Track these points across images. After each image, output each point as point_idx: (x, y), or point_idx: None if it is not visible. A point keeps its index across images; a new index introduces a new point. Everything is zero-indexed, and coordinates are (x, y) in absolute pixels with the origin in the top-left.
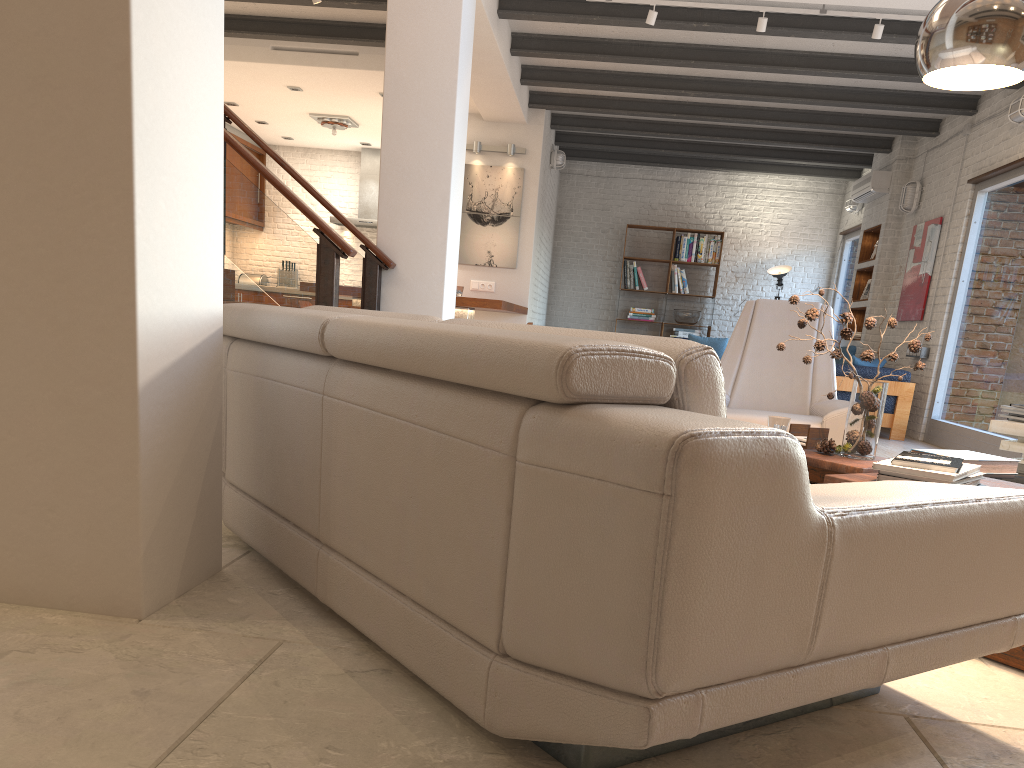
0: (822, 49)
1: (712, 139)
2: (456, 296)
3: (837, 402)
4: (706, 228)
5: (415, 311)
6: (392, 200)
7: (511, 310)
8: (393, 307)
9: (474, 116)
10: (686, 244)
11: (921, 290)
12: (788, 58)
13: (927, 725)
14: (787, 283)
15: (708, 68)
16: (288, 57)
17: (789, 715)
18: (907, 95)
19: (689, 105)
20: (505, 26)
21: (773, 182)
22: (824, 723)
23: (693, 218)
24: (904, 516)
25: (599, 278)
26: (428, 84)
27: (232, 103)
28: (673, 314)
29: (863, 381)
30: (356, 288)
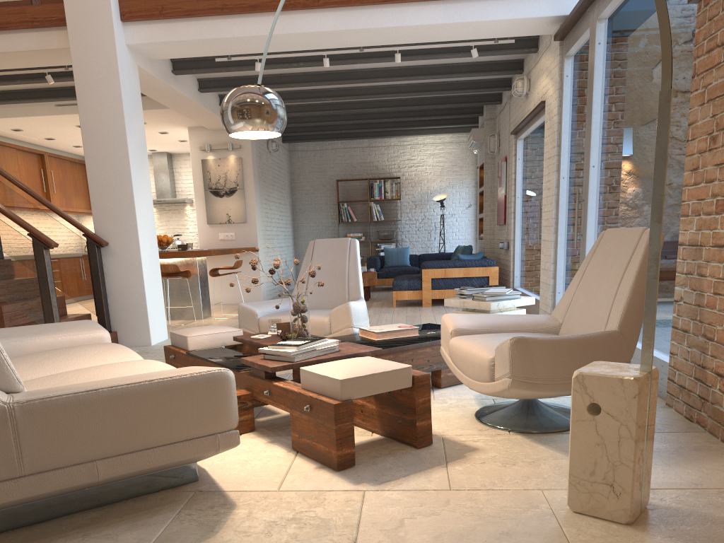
0: (392, 65)
1: (367, 121)
2: (182, 251)
3: (357, 299)
4: (390, 175)
5: (125, 270)
6: (99, 204)
7: (229, 253)
8: (112, 269)
9: (204, 128)
10: (377, 187)
11: (503, 204)
12: (373, 73)
13: (200, 495)
14: (449, 204)
15: (326, 85)
16: (66, 110)
17: (120, 499)
18: (466, 83)
19: (339, 104)
20: (187, 77)
21: (429, 139)
22: (139, 501)
23: (381, 169)
24: (78, 397)
25: (325, 217)
26: (108, 130)
27: (50, 138)
28: (376, 234)
29: (291, 296)
30: (86, 261)
